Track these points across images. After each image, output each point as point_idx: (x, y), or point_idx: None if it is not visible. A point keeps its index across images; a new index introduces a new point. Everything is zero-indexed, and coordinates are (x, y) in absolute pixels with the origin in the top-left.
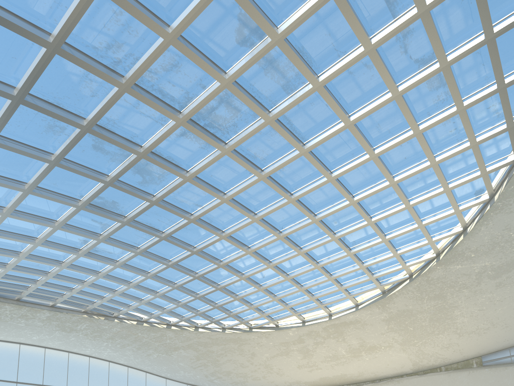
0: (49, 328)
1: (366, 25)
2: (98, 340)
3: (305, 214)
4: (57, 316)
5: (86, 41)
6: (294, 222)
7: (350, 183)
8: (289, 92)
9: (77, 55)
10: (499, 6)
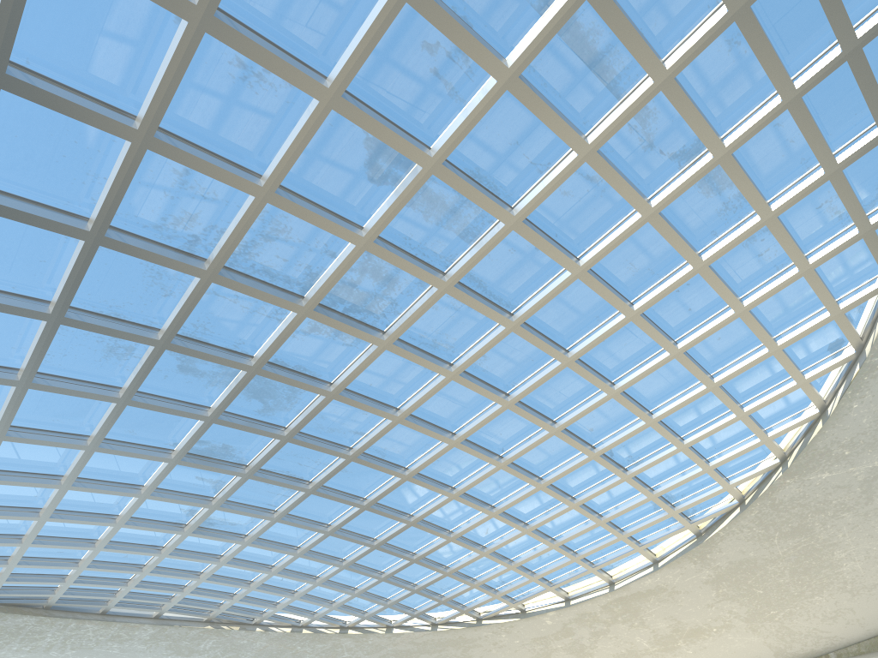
0: (157, 652)
1: (575, 118)
2: None
3: (535, 423)
4: (166, 633)
5: (143, 220)
6: (521, 438)
7: (602, 364)
8: (470, 239)
9: (131, 242)
10: (796, 48)
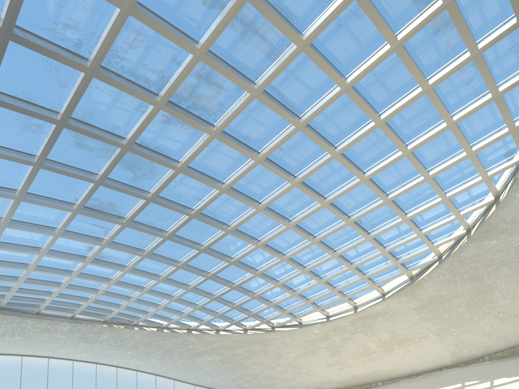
0: (73, 340)
1: None
2: (122, 349)
3: (313, 197)
4: (78, 328)
5: (41, 24)
6: (303, 208)
7: (358, 158)
8: (273, 57)
9: (32, 39)
10: None
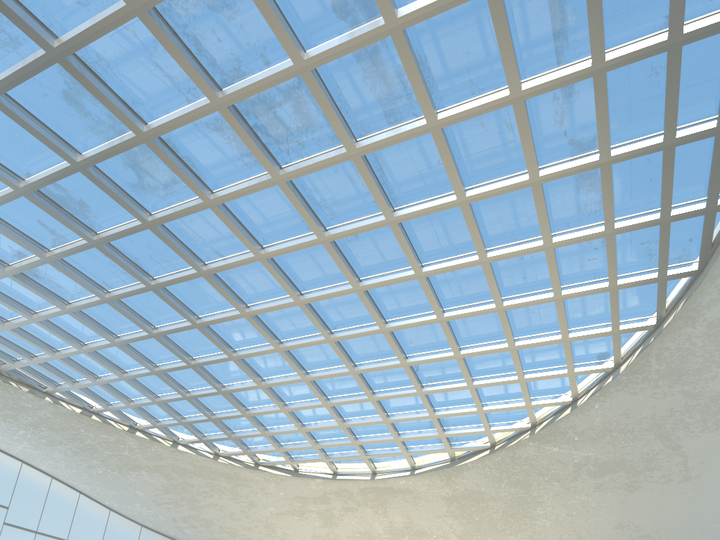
0: None
1: (520, 61)
2: (10, 422)
3: (372, 316)
4: None
5: None
6: (354, 324)
7: (443, 291)
8: (391, 121)
9: None
10: (689, 105)
